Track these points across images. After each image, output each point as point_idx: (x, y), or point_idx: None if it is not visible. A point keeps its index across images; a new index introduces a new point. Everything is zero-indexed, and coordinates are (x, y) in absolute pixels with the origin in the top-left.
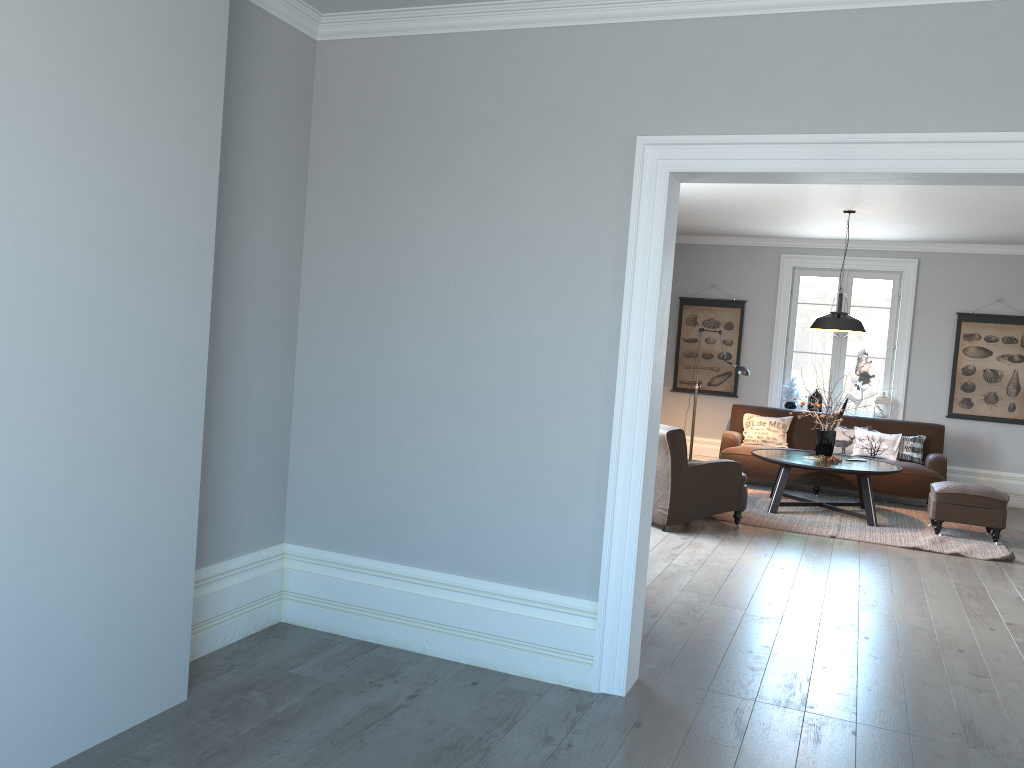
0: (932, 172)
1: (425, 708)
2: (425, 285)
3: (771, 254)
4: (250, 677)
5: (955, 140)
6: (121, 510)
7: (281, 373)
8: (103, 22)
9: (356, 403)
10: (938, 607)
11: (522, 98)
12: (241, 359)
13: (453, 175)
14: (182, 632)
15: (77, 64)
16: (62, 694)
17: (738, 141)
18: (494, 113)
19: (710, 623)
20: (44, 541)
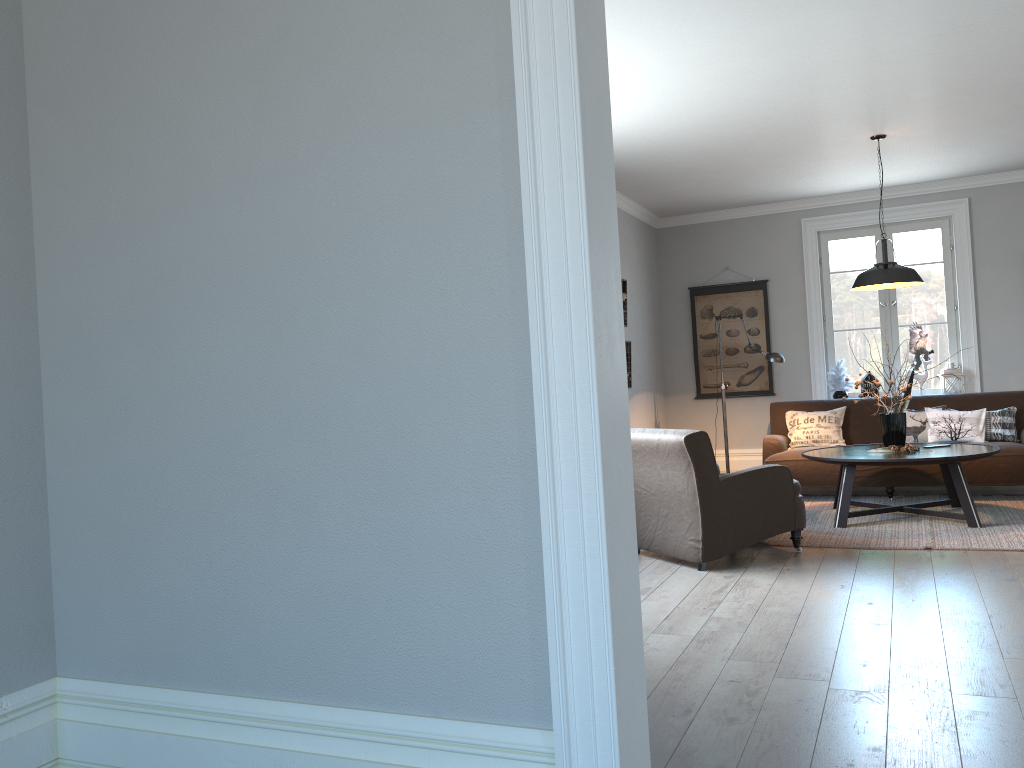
0: None
1: None
2: (207, 216)
3: (789, 221)
4: None
5: None
6: None
7: (9, 400)
8: None
9: (132, 432)
10: None
11: None
12: None
13: (226, 26)
14: None
15: None
16: None
17: None
18: None
19: (777, 714)
20: None
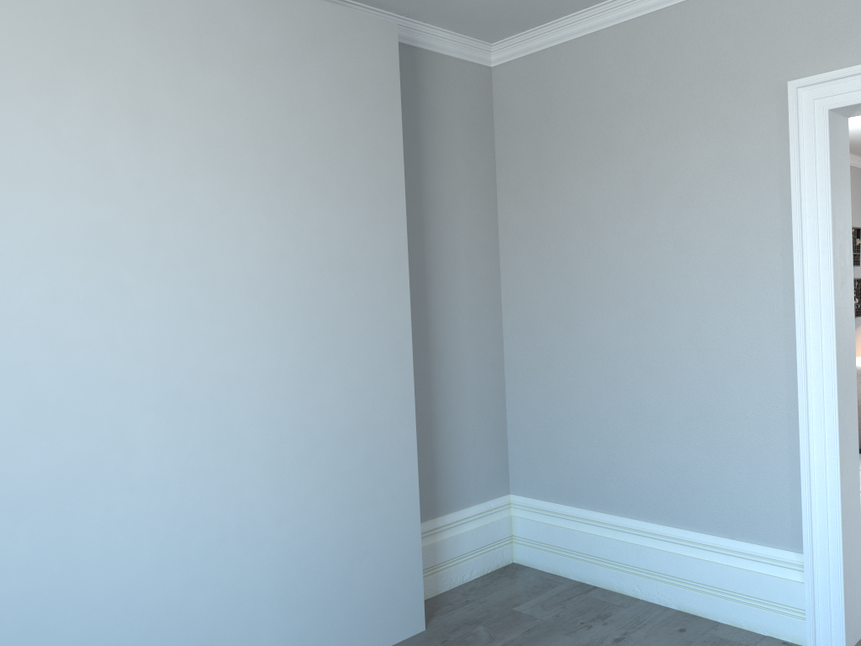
0: None
1: None
2: (601, 259)
3: None
4: (479, 612)
5: None
6: (351, 475)
7: (491, 350)
8: (296, 96)
9: (554, 370)
10: None
11: (669, 72)
12: (453, 342)
13: (615, 156)
14: (414, 573)
15: (279, 133)
16: (318, 623)
17: None
18: (645, 92)
19: None
20: (291, 502)
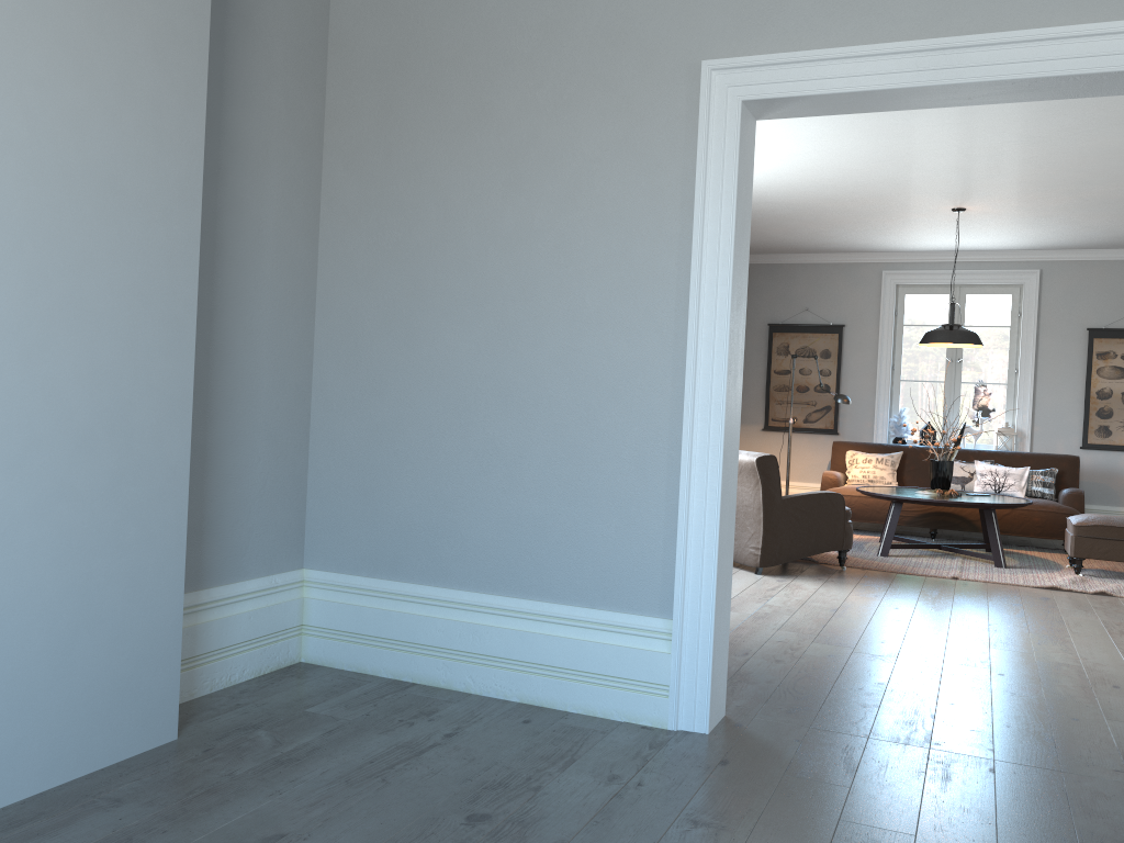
0: (1059, 75)
1: (464, 746)
2: (460, 256)
3: (871, 271)
4: (257, 716)
5: (1086, 33)
6: (87, 498)
7: (296, 367)
8: None
9: (383, 399)
10: (1085, 644)
11: (567, 30)
12: (246, 346)
13: (489, 125)
14: (169, 655)
15: None
16: (13, 718)
17: (822, 56)
18: (535, 50)
19: (812, 661)
20: None
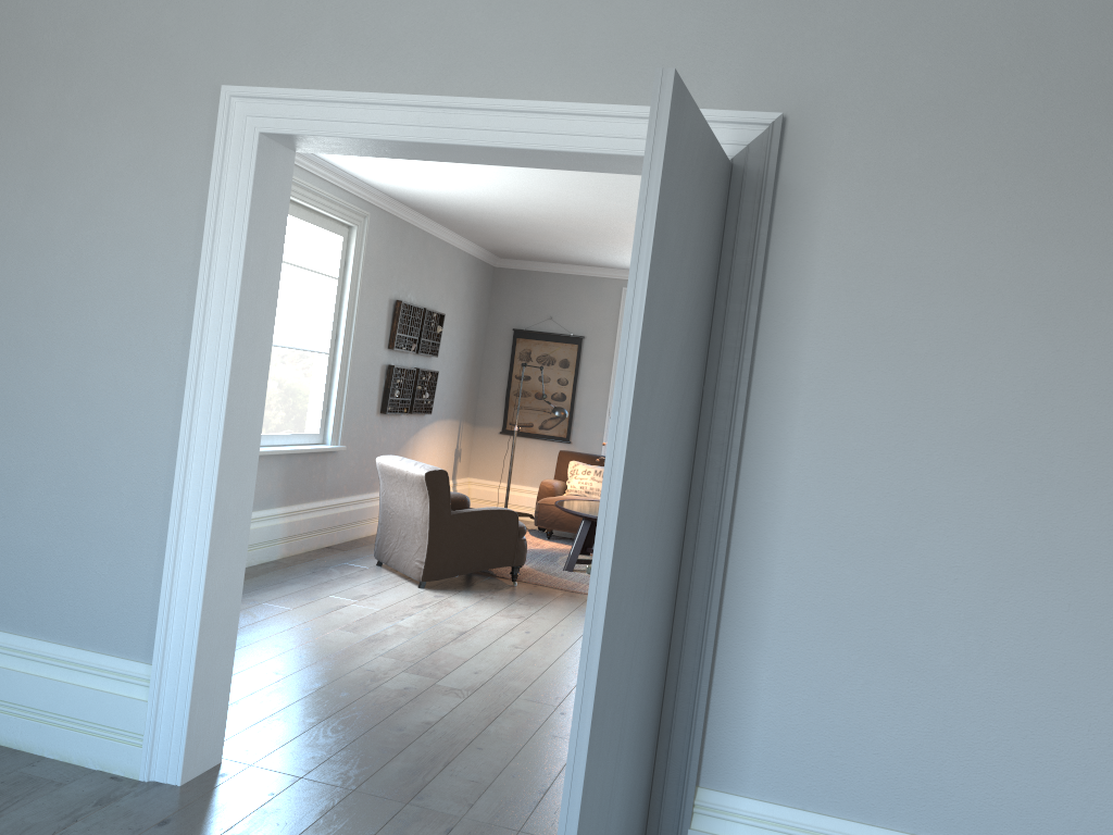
0: (543, 149)
1: None
2: None
3: (613, 287)
4: None
5: (565, 111)
6: None
7: None
8: None
9: None
10: None
11: (100, 31)
12: None
13: (17, 122)
14: None
15: None
16: None
17: (333, 98)
18: (67, 48)
19: (381, 695)
20: None
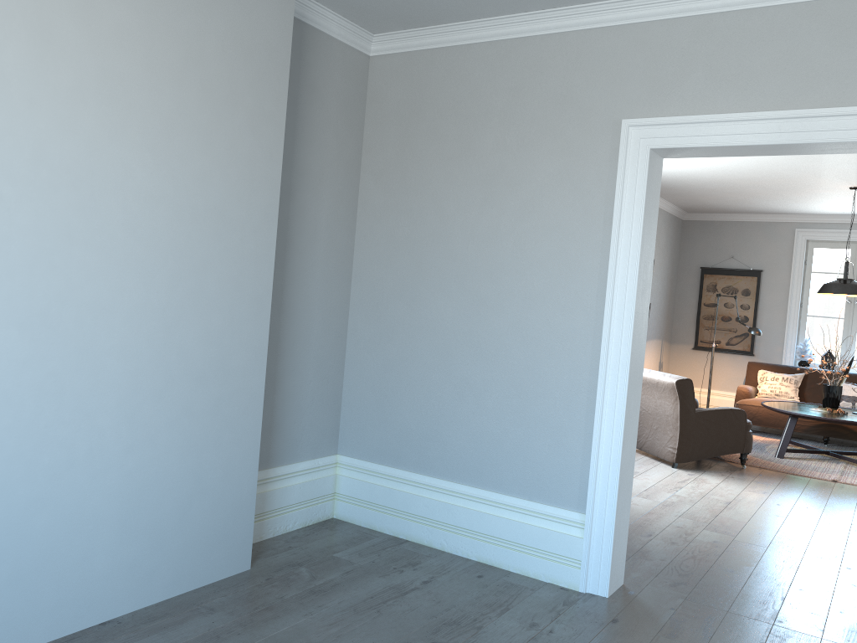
0: None
1: (435, 591)
2: (449, 247)
3: (786, 229)
4: (301, 556)
5: None
6: (200, 415)
7: (337, 318)
8: (193, 46)
9: (394, 343)
10: None
11: (528, 93)
12: (304, 306)
13: (472, 158)
14: (247, 515)
15: (173, 78)
16: (152, 552)
17: (709, 120)
18: (505, 106)
19: (699, 545)
20: (141, 434)
